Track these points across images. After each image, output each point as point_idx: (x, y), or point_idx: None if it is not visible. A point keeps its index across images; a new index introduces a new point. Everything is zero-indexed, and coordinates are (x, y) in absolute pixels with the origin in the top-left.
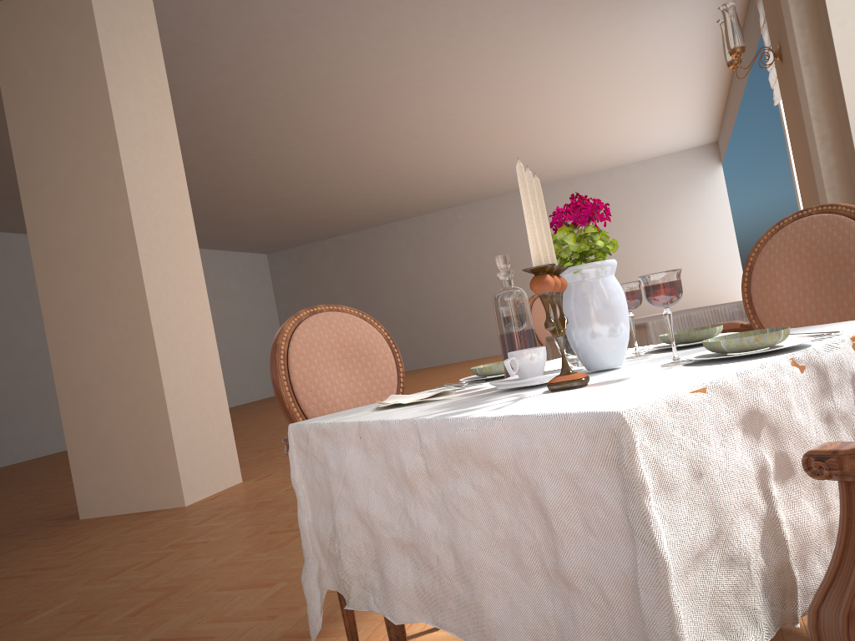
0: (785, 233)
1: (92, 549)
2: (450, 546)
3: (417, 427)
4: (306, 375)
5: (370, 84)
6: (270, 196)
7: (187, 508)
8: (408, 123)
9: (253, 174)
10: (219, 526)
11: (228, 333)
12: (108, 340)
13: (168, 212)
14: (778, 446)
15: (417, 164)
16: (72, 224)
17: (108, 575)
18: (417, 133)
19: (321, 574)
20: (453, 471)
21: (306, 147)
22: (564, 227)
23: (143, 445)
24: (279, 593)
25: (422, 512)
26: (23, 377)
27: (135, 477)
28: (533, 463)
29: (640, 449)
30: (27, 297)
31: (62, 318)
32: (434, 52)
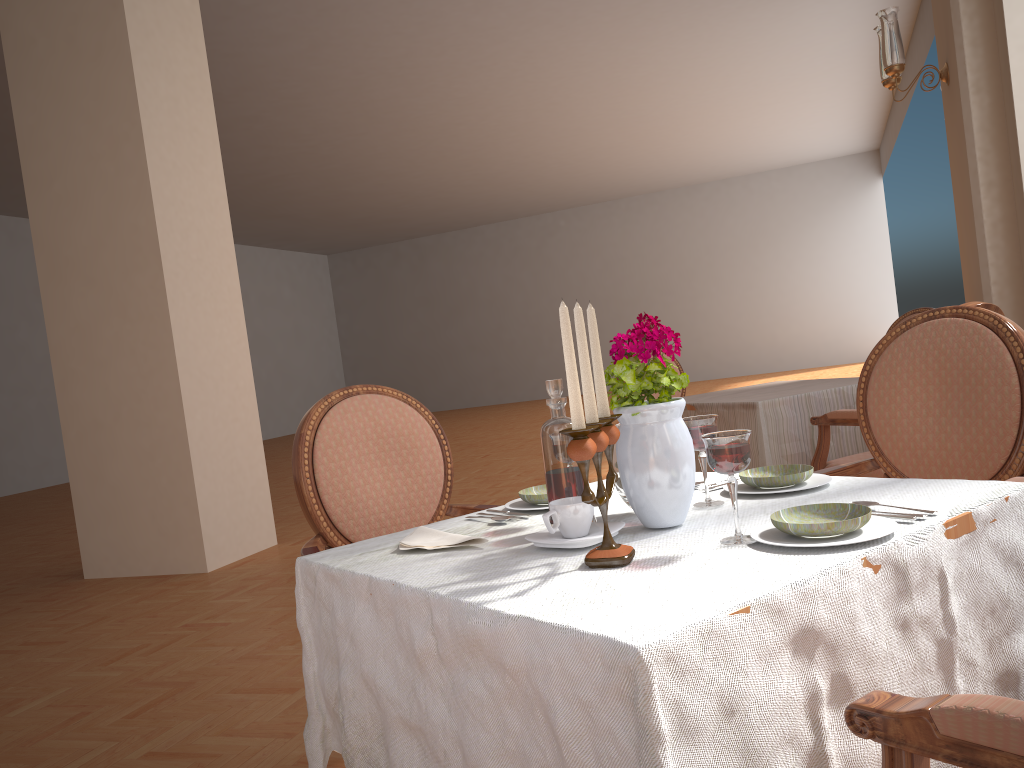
0: (911, 336)
1: (94, 622)
2: (458, 742)
3: (430, 602)
4: (334, 472)
5: (457, 64)
6: (333, 189)
7: (209, 575)
8: (503, 112)
9: (313, 162)
10: (243, 603)
11: (277, 349)
12: (124, 372)
13: (201, 220)
14: (836, 665)
15: (511, 160)
16: (85, 229)
17: (109, 659)
18: (513, 123)
19: (325, 733)
20: (464, 661)
21: (377, 134)
22: (623, 360)
23: (160, 497)
24: (301, 703)
25: (432, 697)
26: (30, 392)
27: (150, 535)
28: (545, 679)
29: (659, 690)
30: (38, 296)
31: (70, 341)
32: (537, 29)
